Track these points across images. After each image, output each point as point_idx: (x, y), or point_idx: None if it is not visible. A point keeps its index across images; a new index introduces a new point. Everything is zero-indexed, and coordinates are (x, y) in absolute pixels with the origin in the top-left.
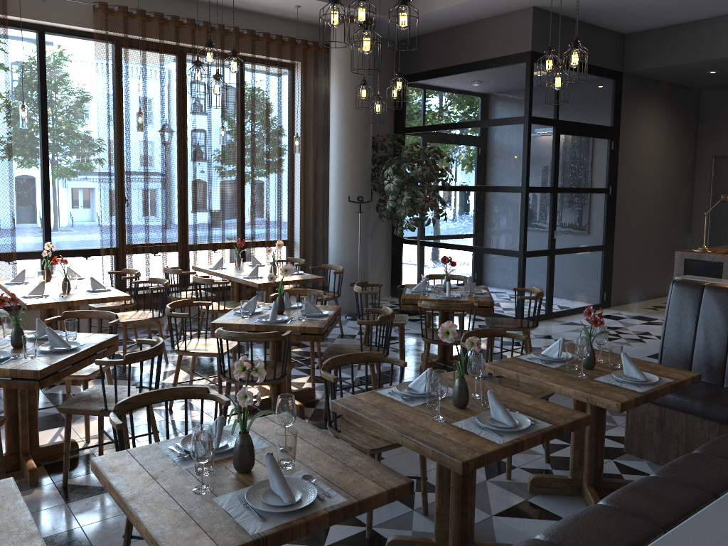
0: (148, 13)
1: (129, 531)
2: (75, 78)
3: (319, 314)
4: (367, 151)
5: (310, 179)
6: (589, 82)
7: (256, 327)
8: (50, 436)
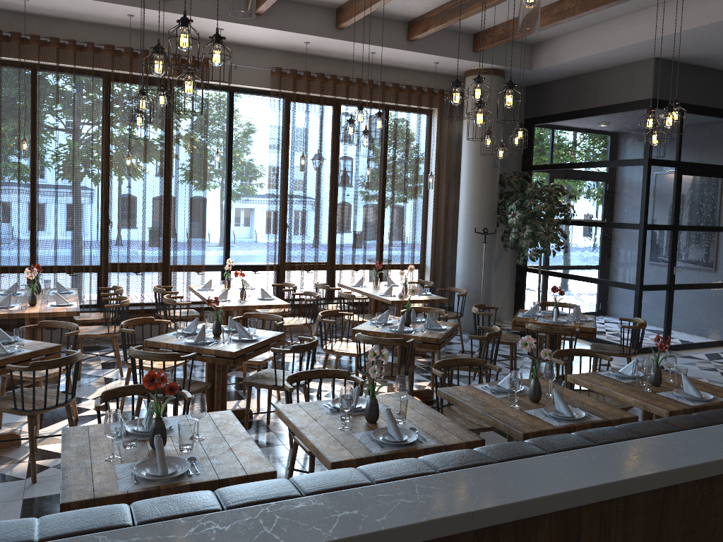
0: (312, 74)
1: (292, 465)
2: (253, 127)
3: (438, 328)
4: (493, 188)
5: (441, 211)
6: (715, 124)
7: (387, 334)
8: (232, 405)
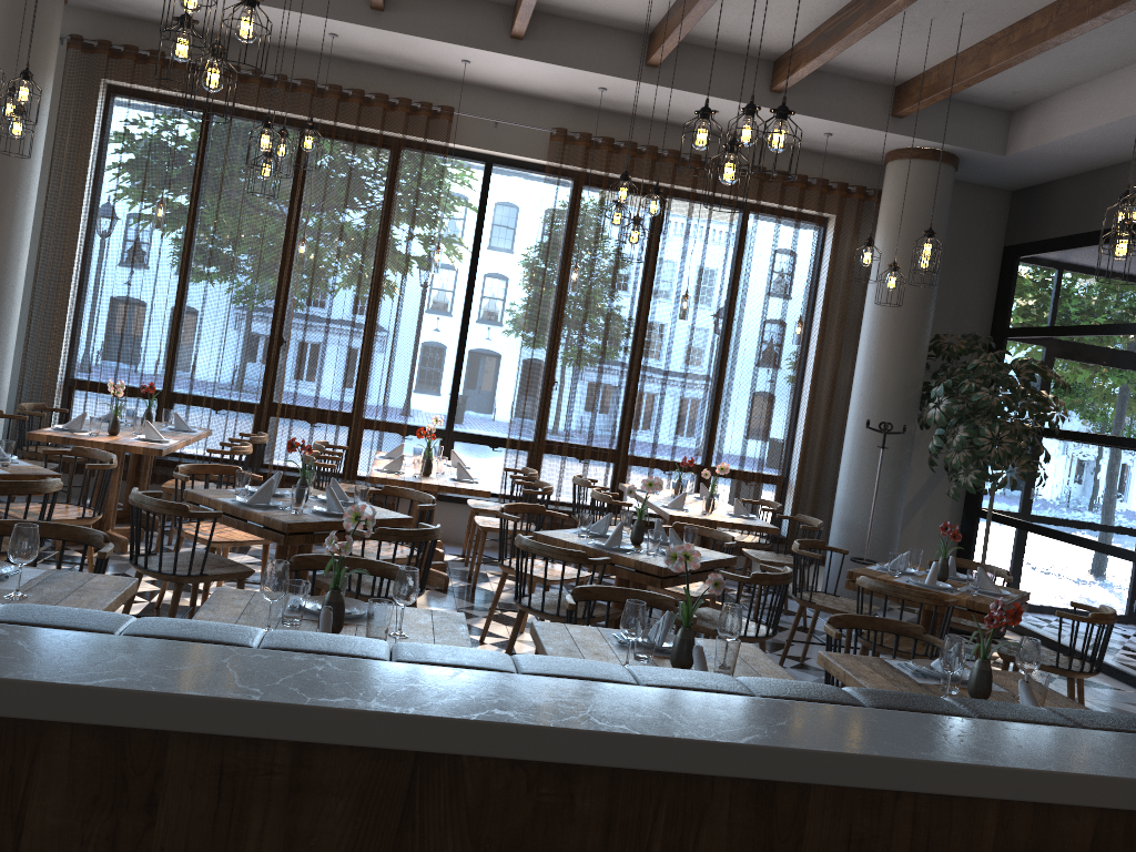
0: (617, 142)
1: None
2: (519, 221)
3: None
4: (915, 356)
5: (824, 389)
6: None
7: (583, 549)
8: None
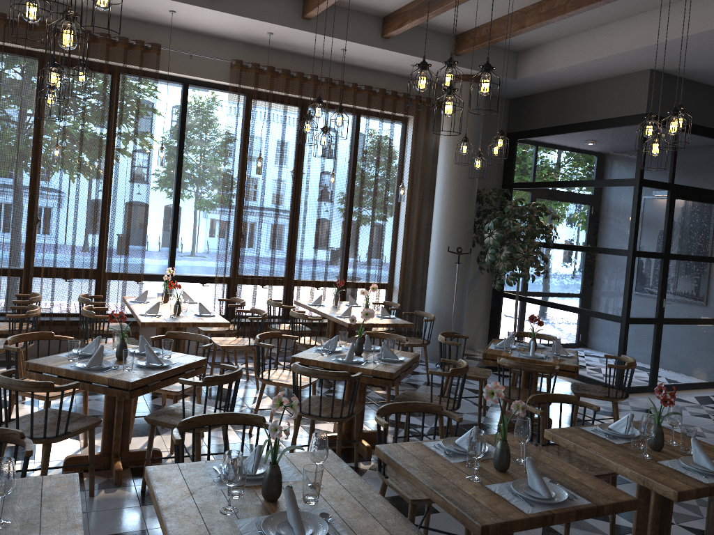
0: (277, 69)
1: None
2: (209, 125)
3: (394, 359)
4: (470, 204)
5: (413, 227)
6: (711, 146)
7: (331, 365)
8: (142, 442)
